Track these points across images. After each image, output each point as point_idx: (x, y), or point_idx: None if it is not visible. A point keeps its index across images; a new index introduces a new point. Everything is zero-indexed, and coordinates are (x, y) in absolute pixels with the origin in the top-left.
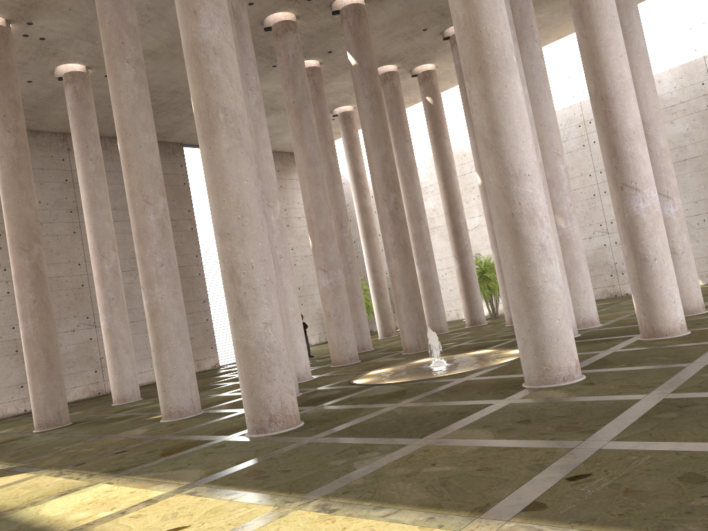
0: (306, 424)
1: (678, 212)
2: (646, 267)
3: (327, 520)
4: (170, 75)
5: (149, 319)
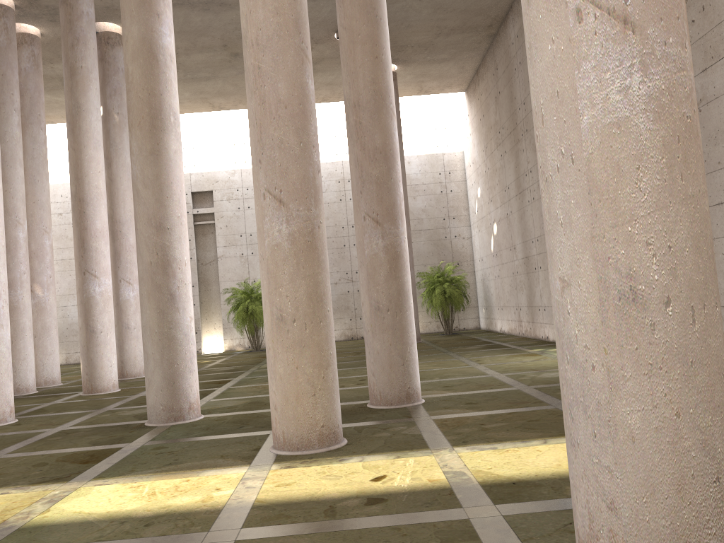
0: None
1: (136, 296)
2: (94, 338)
3: None
4: None
5: None
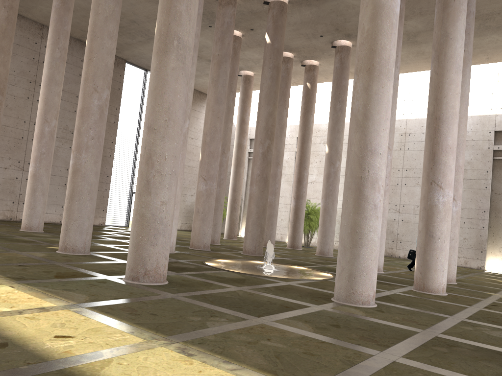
0: (170, 283)
1: (457, 211)
2: (432, 242)
3: (186, 361)
4: (134, 7)
5: (71, 175)
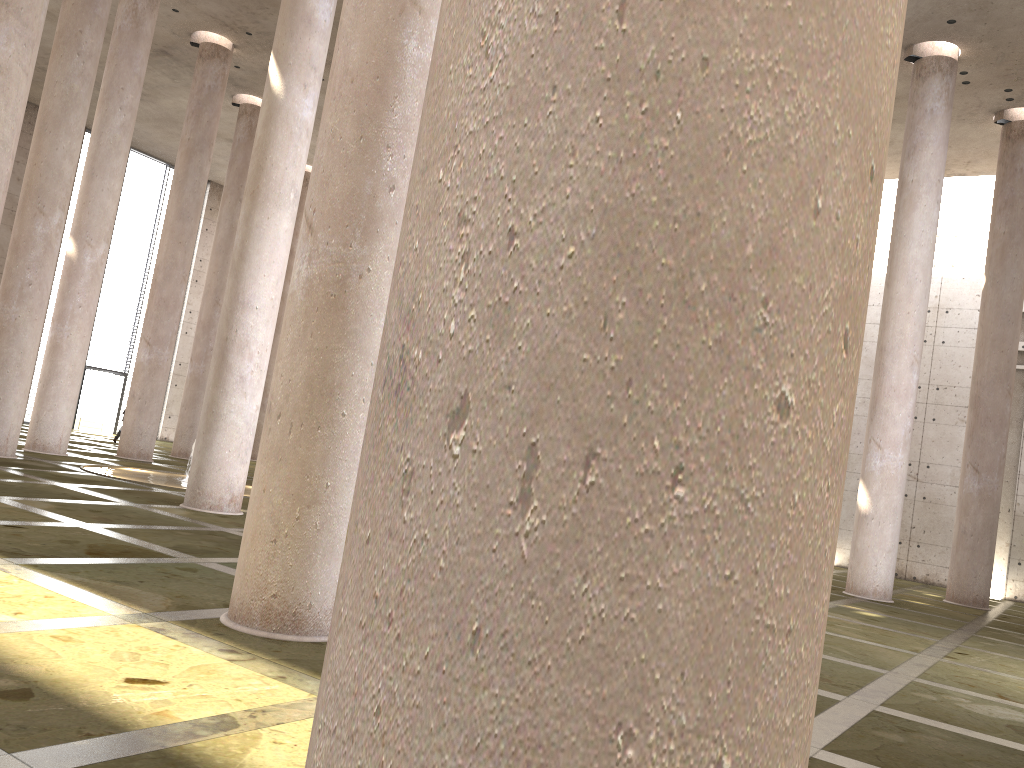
0: None
1: None
2: None
3: None
4: None
5: None
